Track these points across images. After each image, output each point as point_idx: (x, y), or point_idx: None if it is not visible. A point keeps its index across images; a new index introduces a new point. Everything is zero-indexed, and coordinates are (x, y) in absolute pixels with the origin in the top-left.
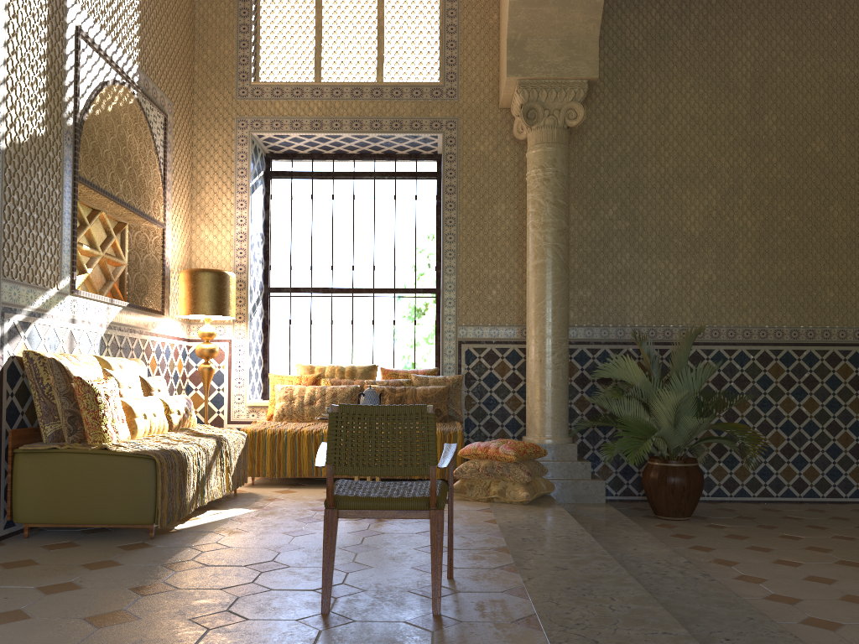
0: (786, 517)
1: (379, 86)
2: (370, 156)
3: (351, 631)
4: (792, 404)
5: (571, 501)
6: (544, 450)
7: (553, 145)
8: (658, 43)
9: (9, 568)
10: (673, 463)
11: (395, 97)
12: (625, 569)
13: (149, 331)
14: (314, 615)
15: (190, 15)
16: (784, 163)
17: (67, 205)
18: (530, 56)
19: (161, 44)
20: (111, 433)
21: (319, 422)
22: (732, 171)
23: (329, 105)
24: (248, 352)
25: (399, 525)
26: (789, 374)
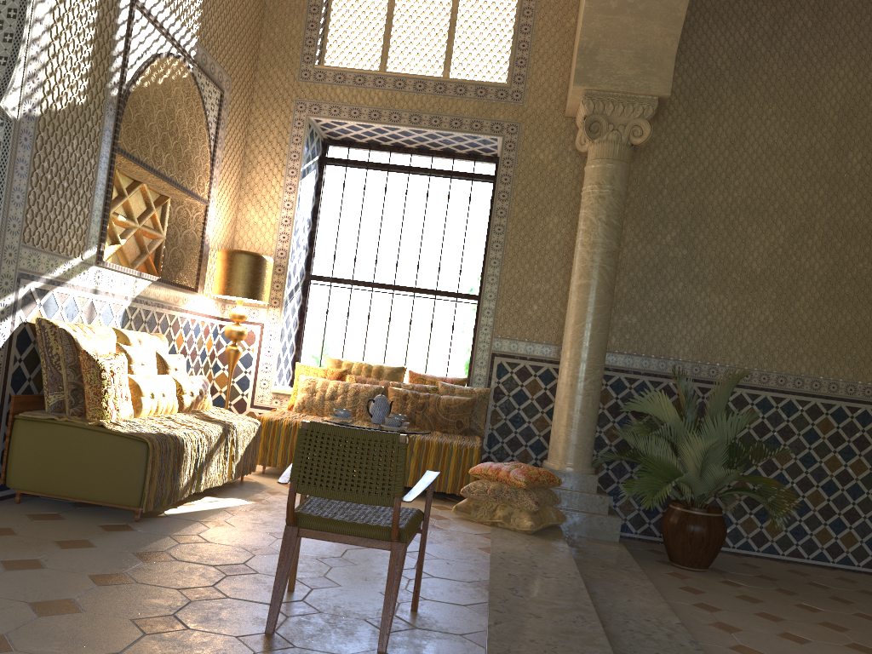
0: (811, 584)
1: (443, 82)
2: (428, 152)
3: None
4: (838, 463)
5: (583, 535)
6: (558, 480)
7: (613, 162)
8: (743, 64)
9: None
10: (695, 510)
11: (458, 95)
12: (601, 627)
13: (179, 307)
14: (257, 634)
15: None
16: (864, 205)
17: (102, 175)
18: (600, 66)
19: (225, 18)
20: (111, 411)
21: None
22: (806, 208)
23: (390, 96)
24: (279, 338)
25: None
26: (839, 431)
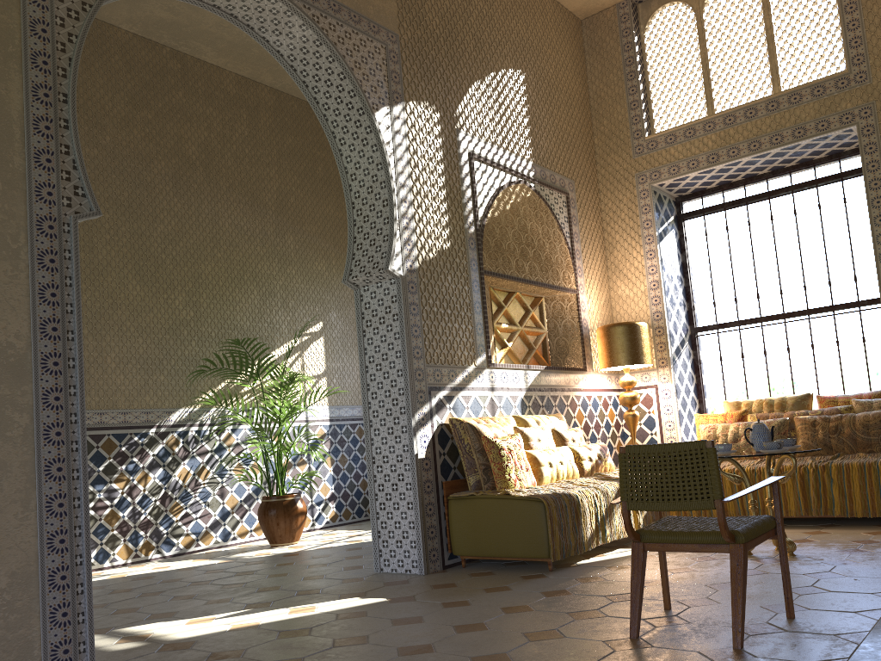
0: None
1: (774, 98)
2: (783, 170)
3: (641, 654)
4: None
5: None
6: None
7: None
8: None
9: (436, 588)
10: None
11: (793, 104)
12: None
13: (572, 387)
14: (622, 639)
15: (583, 97)
16: None
17: (476, 296)
18: None
19: (554, 134)
20: (514, 481)
21: (746, 459)
22: None
23: (723, 134)
24: (675, 395)
25: (794, 565)
26: None
